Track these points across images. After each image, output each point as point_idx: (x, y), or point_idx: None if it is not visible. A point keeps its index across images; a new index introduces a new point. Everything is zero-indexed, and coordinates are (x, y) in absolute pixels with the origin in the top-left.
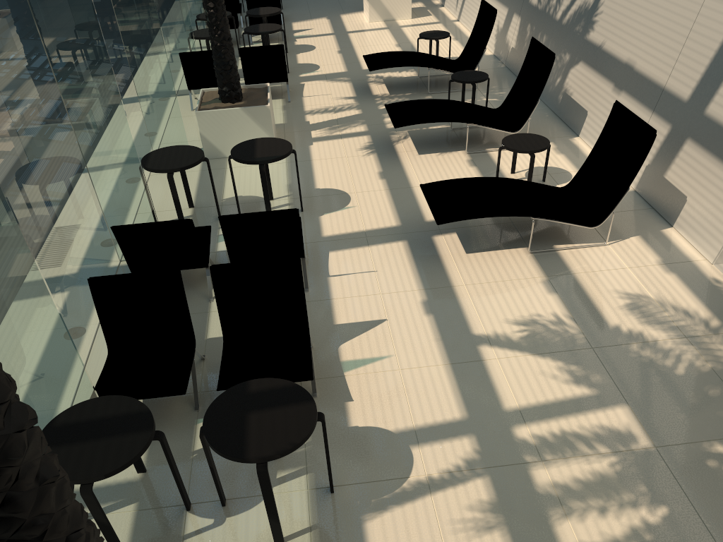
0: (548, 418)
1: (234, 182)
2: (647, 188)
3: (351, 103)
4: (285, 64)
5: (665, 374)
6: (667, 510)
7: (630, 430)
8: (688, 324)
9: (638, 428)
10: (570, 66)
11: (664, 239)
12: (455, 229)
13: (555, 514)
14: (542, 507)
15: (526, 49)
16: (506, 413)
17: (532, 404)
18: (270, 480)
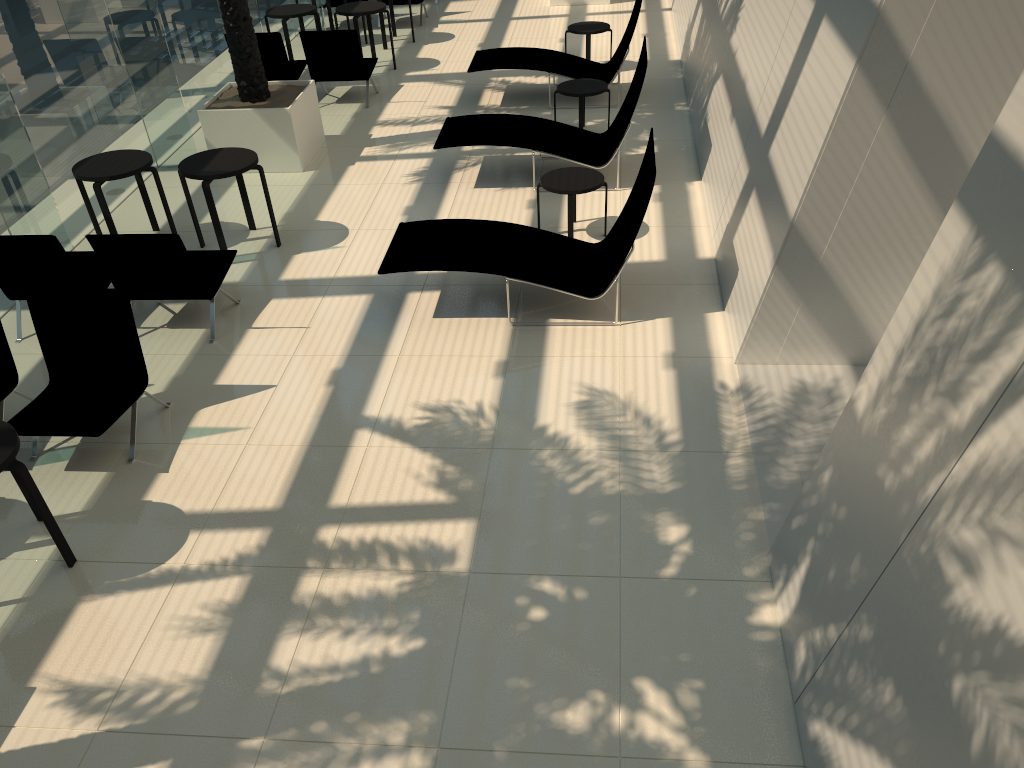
0: (371, 522)
1: (188, 201)
2: (721, 256)
3: (443, 114)
4: (361, 57)
5: (555, 491)
6: (422, 644)
7: (455, 550)
8: (637, 435)
9: (467, 549)
10: (715, 81)
11: (700, 325)
12: (443, 287)
13: (291, 627)
14: (284, 617)
15: (697, 53)
16: (327, 510)
17: (365, 504)
18: (17, 545)
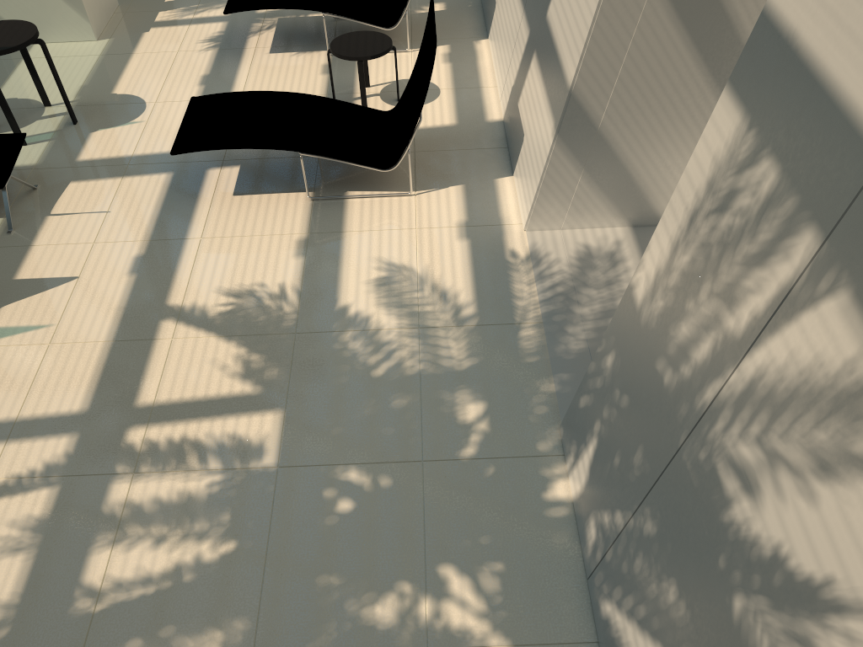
0: (179, 419)
1: None
2: (509, 119)
3: None
4: None
5: (358, 374)
6: (234, 547)
7: (263, 444)
8: (435, 310)
9: (275, 442)
10: None
11: (491, 192)
12: (243, 161)
13: (103, 539)
14: (94, 530)
15: None
16: (134, 410)
17: (172, 401)
18: None
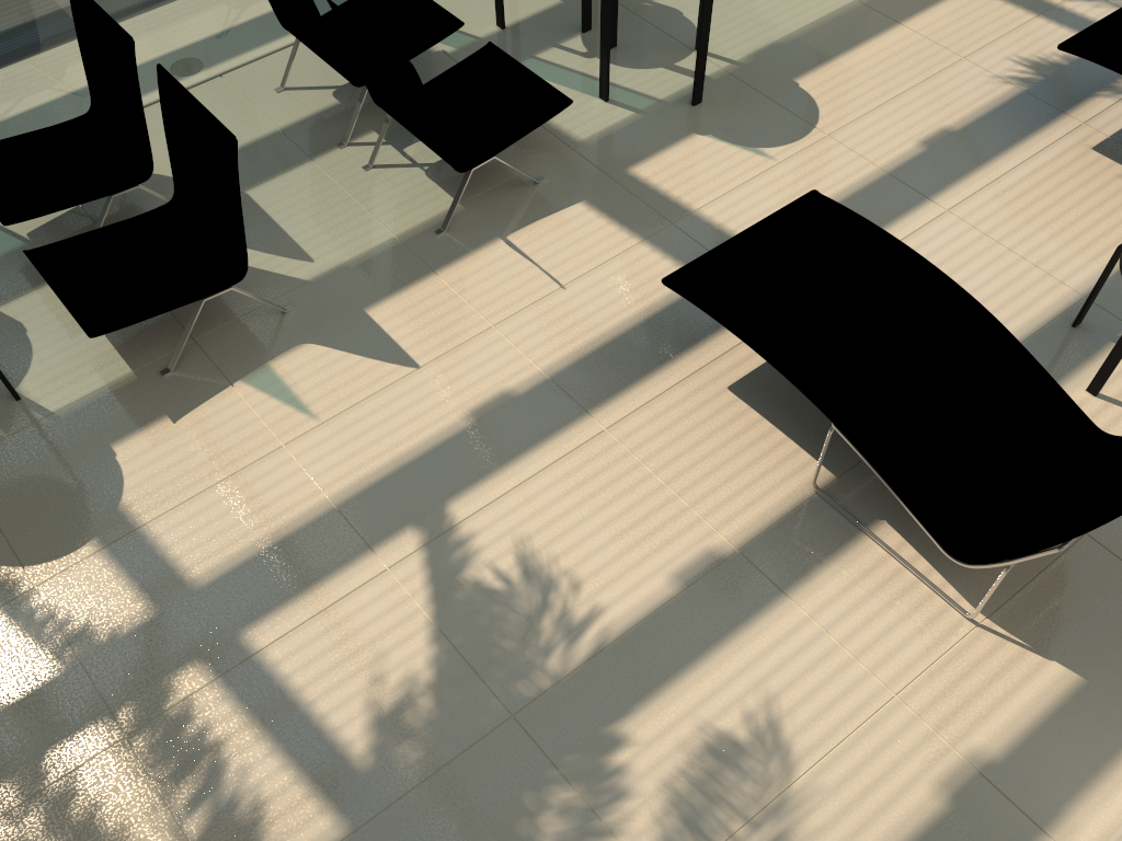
0: (247, 708)
1: None
2: None
3: None
4: None
5: None
6: None
7: None
8: None
9: None
10: None
11: (1112, 742)
12: None
13: (1, 797)
14: (12, 773)
15: None
16: (231, 640)
17: (274, 670)
18: None
